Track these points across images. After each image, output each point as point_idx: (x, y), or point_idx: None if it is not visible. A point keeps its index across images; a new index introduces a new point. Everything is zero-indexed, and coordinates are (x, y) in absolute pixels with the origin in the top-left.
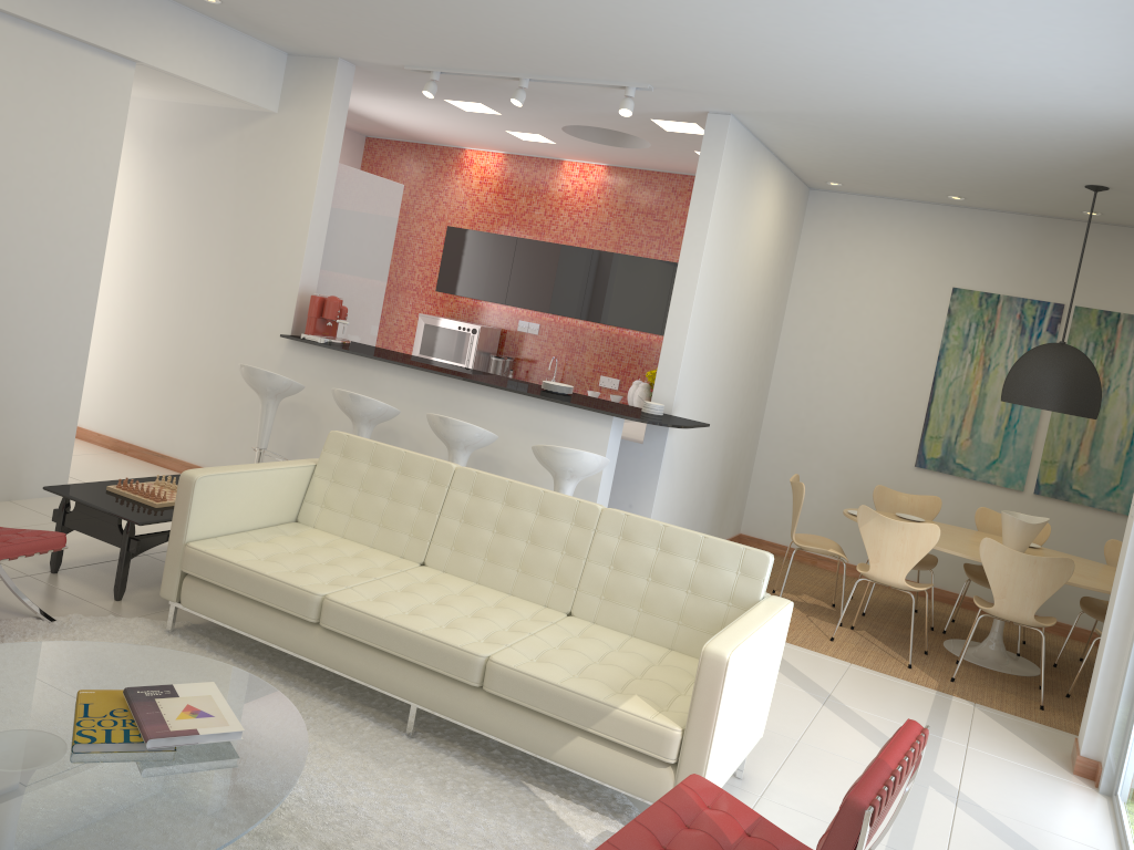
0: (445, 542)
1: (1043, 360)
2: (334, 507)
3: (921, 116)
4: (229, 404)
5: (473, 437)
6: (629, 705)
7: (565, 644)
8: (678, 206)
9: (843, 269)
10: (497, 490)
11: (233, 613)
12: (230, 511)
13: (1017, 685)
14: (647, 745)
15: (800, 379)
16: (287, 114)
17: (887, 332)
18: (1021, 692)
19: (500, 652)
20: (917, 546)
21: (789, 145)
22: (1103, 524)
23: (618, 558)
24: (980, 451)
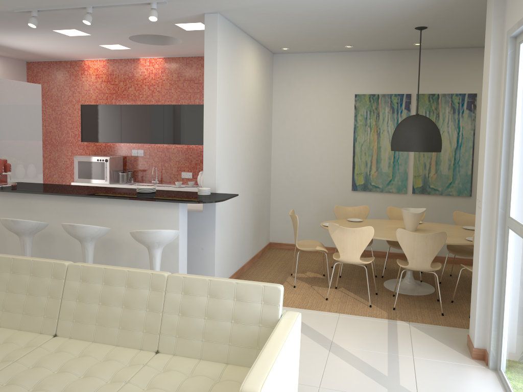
0: (68, 317)
1: (410, 125)
2: None
3: None
4: None
5: (93, 233)
6: None
7: (151, 383)
8: None
9: (298, 94)
10: (97, 275)
11: None
12: None
13: (426, 302)
14: None
15: (286, 155)
16: None
17: (326, 123)
18: (429, 306)
19: None
20: (363, 239)
21: (256, 28)
22: (448, 202)
23: (183, 307)
24: (382, 176)
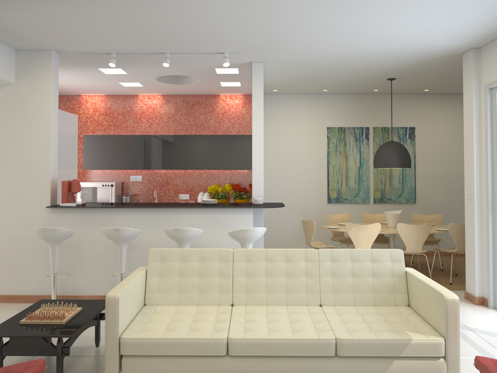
0: (241, 290)
1: (390, 148)
2: (167, 290)
3: (354, 55)
4: (14, 253)
5: (195, 235)
6: (413, 336)
7: (343, 319)
8: (201, 109)
9: (281, 126)
10: (260, 256)
11: (166, 368)
12: (128, 310)
13: None
14: (431, 352)
15: (273, 176)
16: (22, 83)
17: (305, 150)
18: None
19: (335, 334)
20: (373, 233)
21: (274, 74)
22: (399, 208)
23: (334, 271)
24: (351, 191)
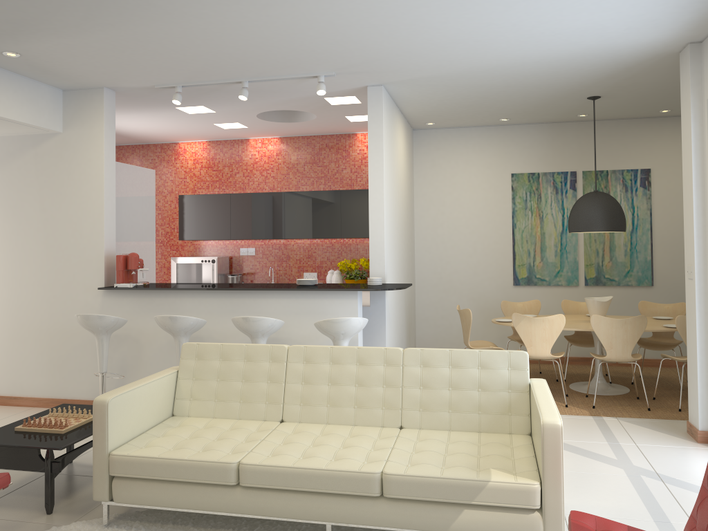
0: (295, 401)
1: (590, 202)
2: (201, 397)
3: (508, 66)
4: (64, 347)
5: (270, 326)
6: (495, 477)
7: (417, 448)
8: (332, 155)
9: (444, 175)
10: (324, 355)
11: (163, 496)
12: (133, 420)
13: (625, 400)
14: (518, 501)
15: (432, 247)
16: (70, 132)
17: (479, 208)
18: (631, 403)
19: (386, 466)
20: (553, 330)
21: (412, 101)
22: (626, 294)
23: (424, 380)
24: (549, 267)
